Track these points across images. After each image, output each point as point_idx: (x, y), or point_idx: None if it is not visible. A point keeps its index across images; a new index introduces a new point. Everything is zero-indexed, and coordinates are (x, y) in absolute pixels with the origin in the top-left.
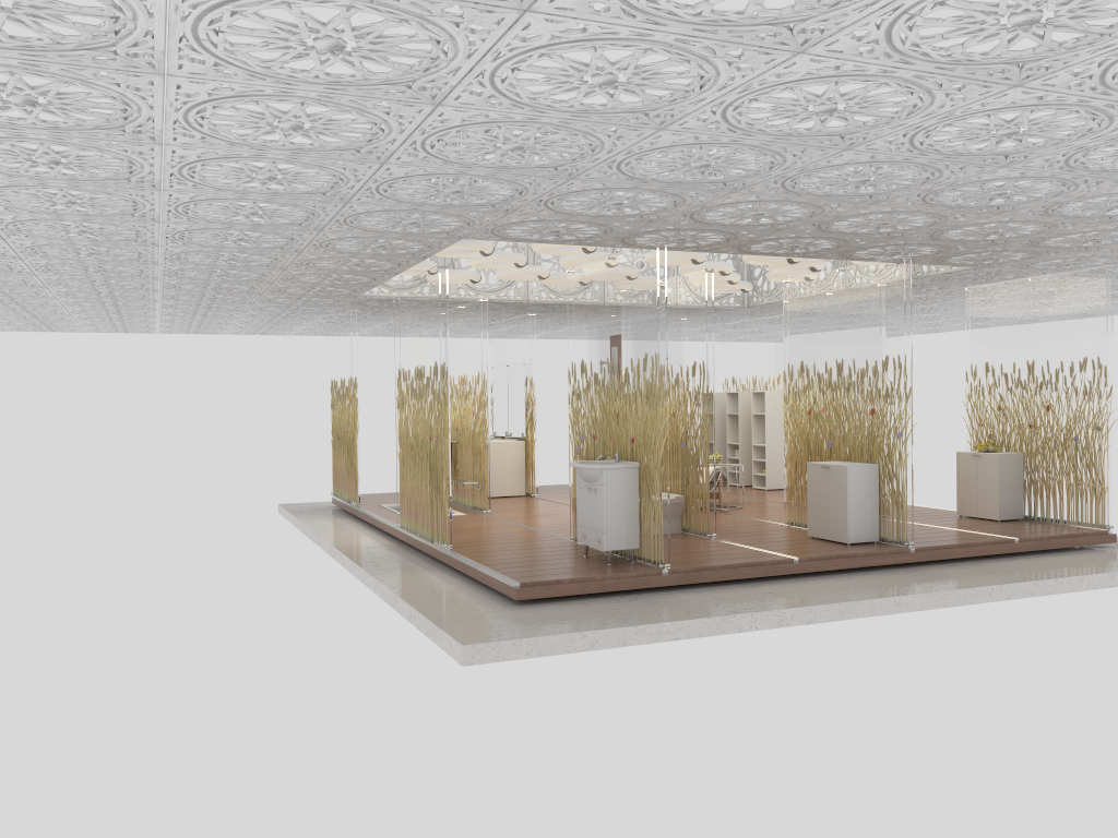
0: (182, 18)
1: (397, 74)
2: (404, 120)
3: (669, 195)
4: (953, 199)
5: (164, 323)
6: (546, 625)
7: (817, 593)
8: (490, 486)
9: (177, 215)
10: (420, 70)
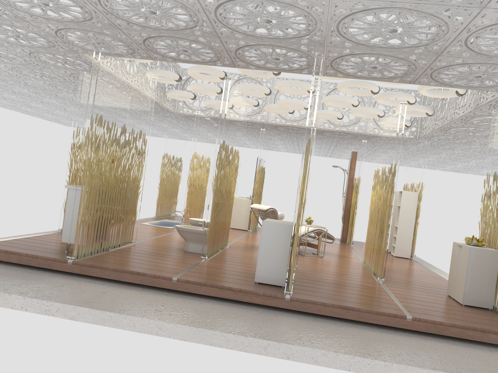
0: None
1: None
2: None
3: None
4: None
5: (154, 131)
6: None
7: (128, 302)
8: None
9: None
10: None
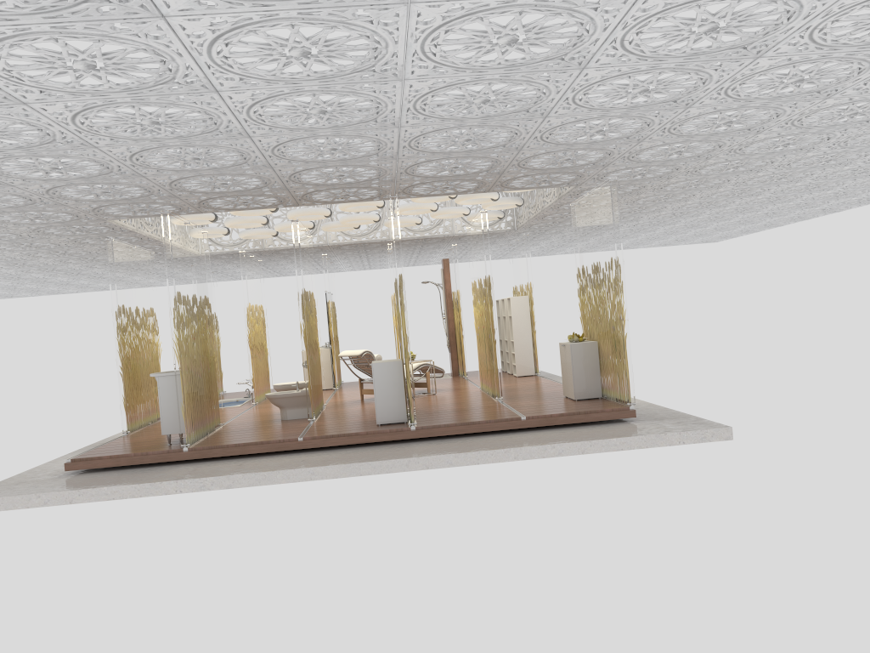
0: None
1: None
2: None
3: (114, 184)
4: (315, 156)
5: None
6: (34, 489)
7: (270, 464)
8: None
9: None
10: None
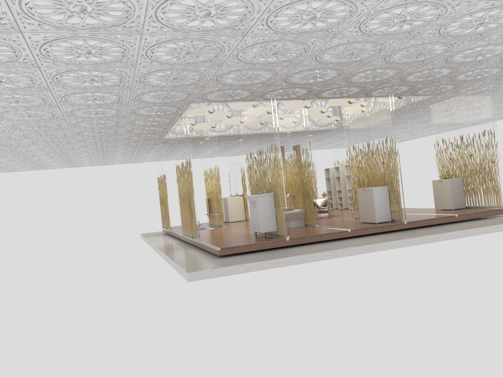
0: (14, 3)
1: (116, 20)
2: (132, 44)
3: (269, 70)
4: (399, 59)
5: (88, 160)
6: (228, 263)
7: (356, 243)
8: (229, 217)
9: (63, 103)
10: (124, 17)
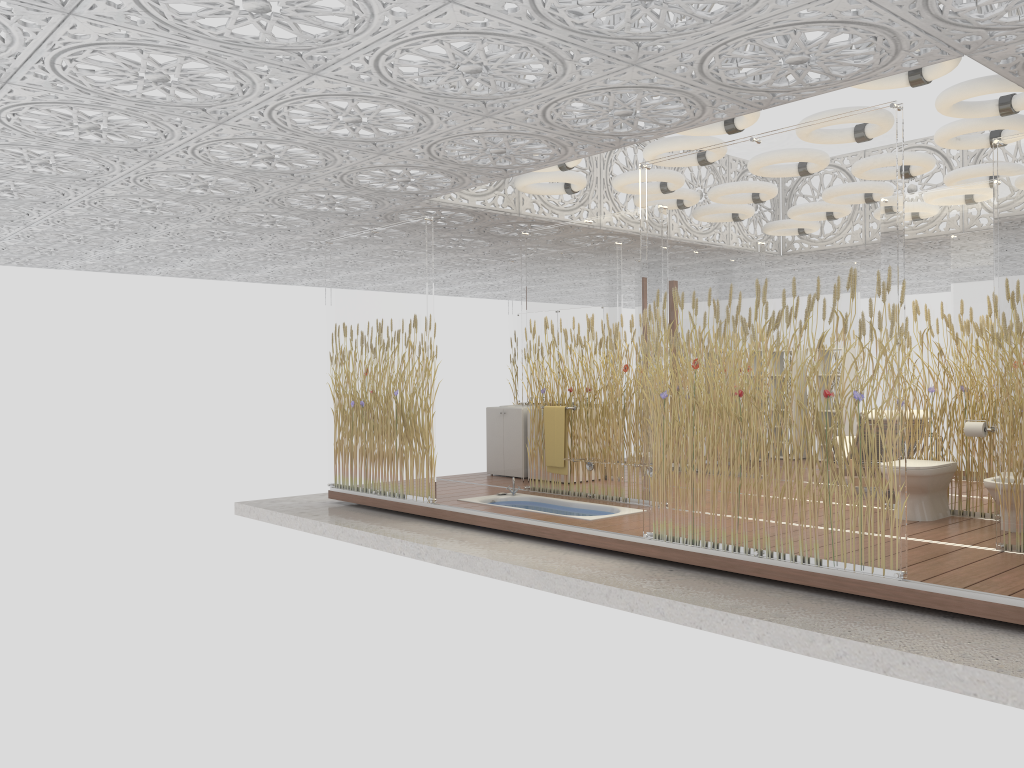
0: None
1: None
2: None
3: None
4: None
5: (11, 241)
6: None
7: None
8: None
9: None
10: None
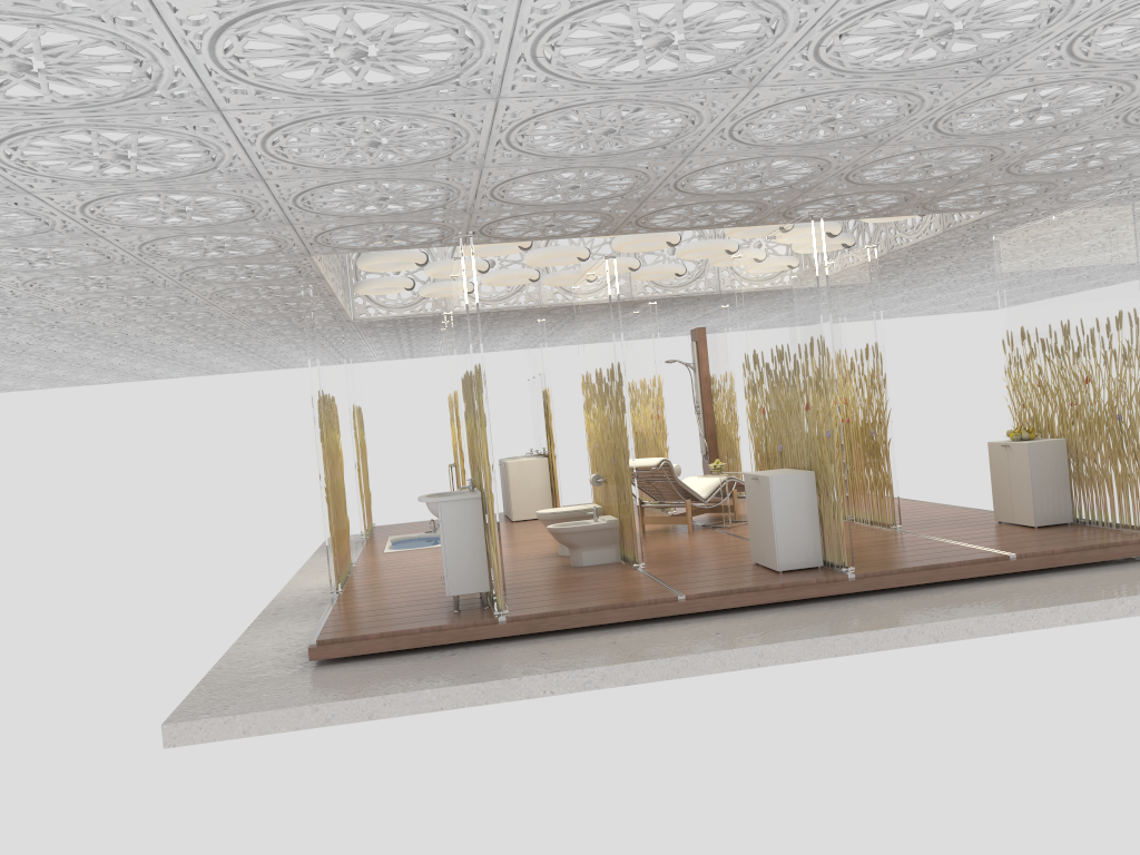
0: None
1: None
2: None
3: (418, 181)
4: (779, 135)
5: (233, 363)
6: (293, 695)
7: (670, 642)
8: (512, 509)
9: None
10: None
